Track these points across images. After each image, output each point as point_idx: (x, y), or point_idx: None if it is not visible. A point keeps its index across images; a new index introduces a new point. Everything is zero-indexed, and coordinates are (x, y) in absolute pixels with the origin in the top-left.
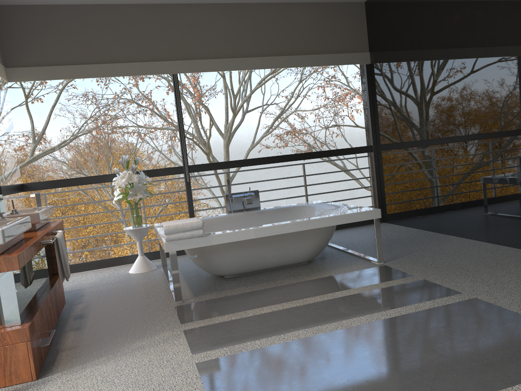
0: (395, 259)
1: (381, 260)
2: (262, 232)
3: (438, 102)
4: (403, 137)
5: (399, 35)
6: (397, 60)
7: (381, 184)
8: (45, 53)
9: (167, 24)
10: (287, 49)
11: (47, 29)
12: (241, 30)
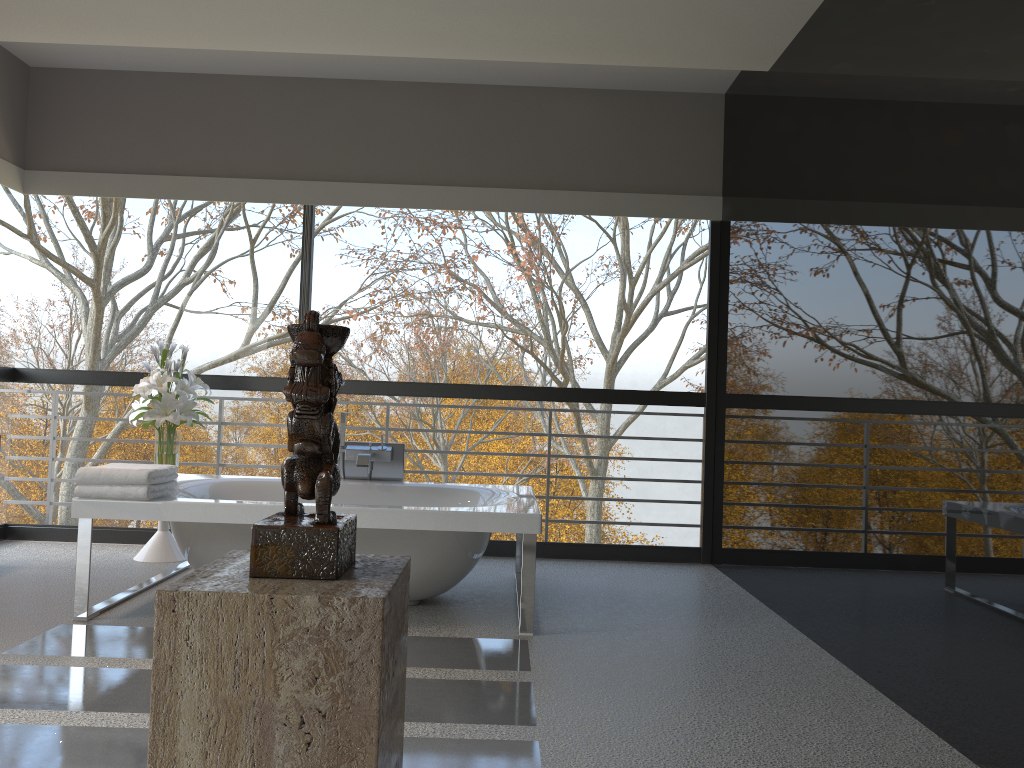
0: (568, 634)
1: (529, 629)
2: (268, 515)
3: (783, 308)
4: (743, 381)
5: (753, 162)
6: (747, 214)
7: (714, 478)
8: (90, 151)
9: (309, 115)
10: (538, 176)
11: (102, 111)
12: (449, 134)
